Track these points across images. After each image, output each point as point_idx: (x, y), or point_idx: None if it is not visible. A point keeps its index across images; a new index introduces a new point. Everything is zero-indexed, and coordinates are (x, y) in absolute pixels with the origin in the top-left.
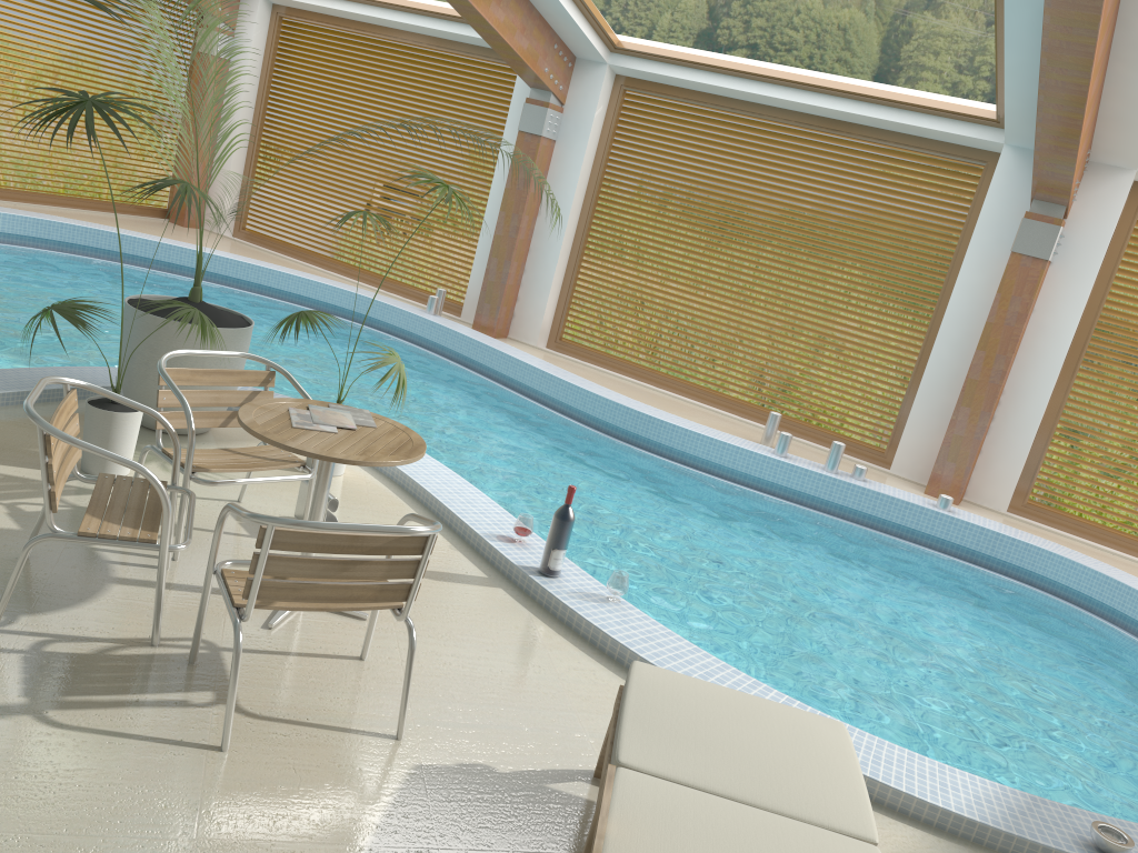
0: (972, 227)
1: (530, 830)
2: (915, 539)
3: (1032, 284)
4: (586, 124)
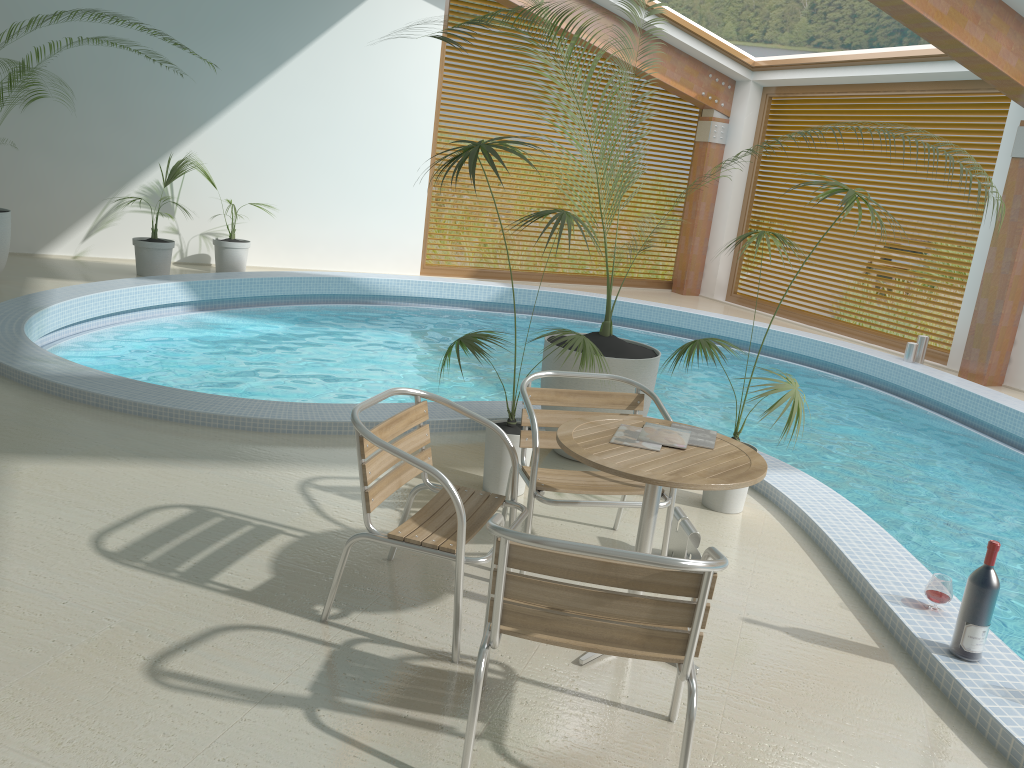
0: None
1: None
2: None
3: None
4: None
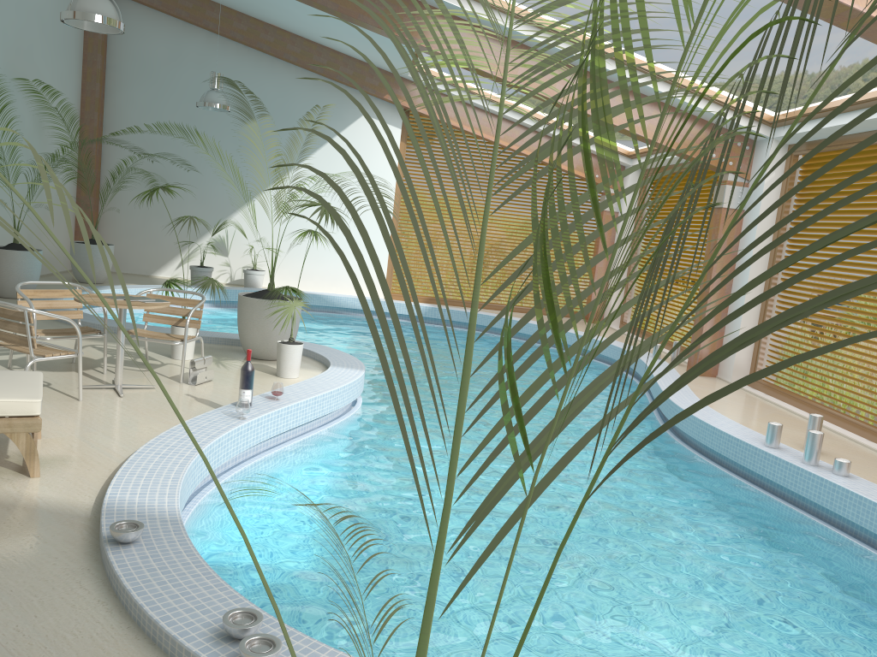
0: None
1: None
2: None
3: None
4: (759, 191)
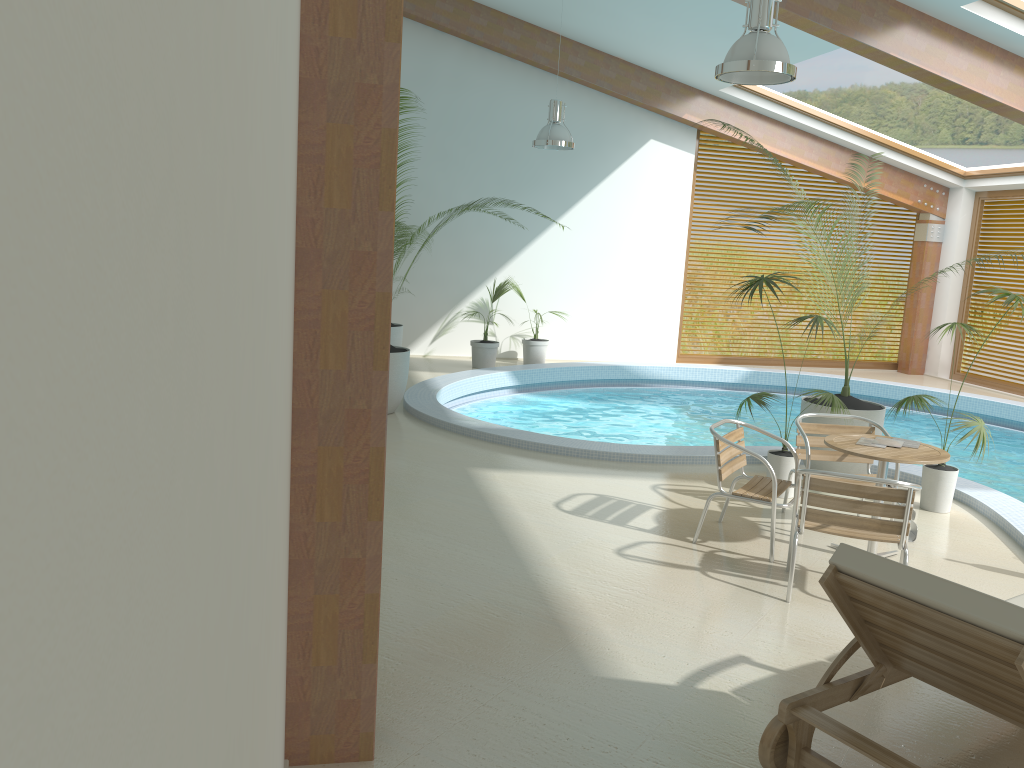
0: None
1: None
2: None
3: None
4: None
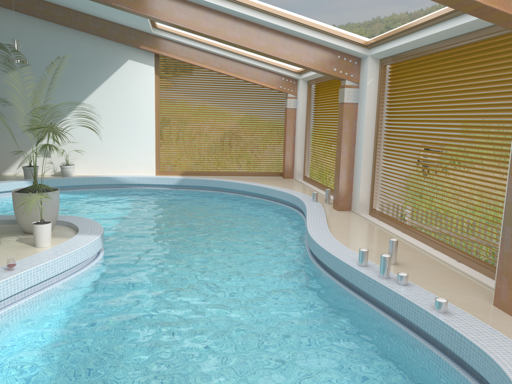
0: None
1: None
2: (426, 335)
3: None
4: (365, 90)
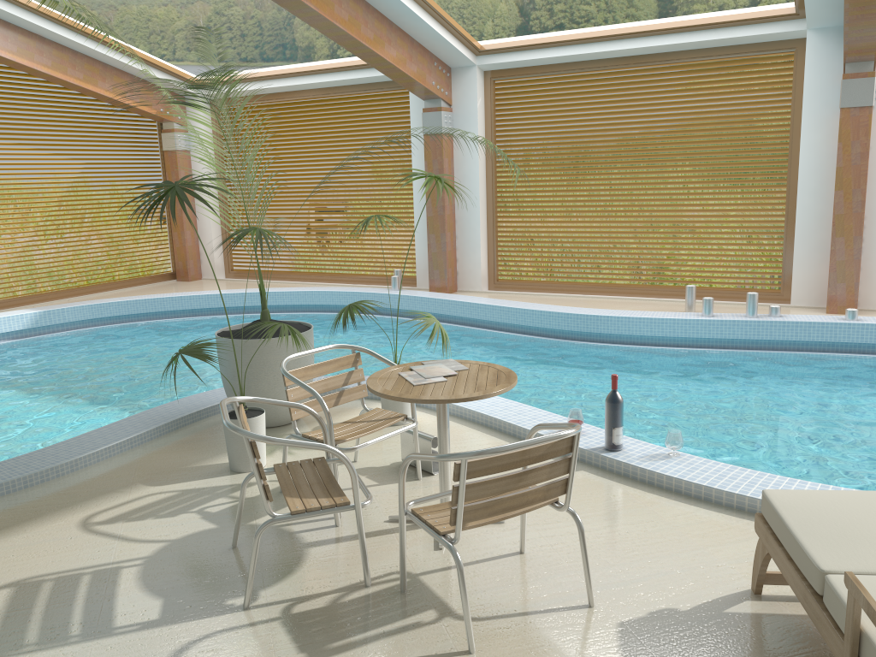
0: (799, 100)
1: (739, 650)
2: (836, 349)
3: (865, 128)
4: (472, 115)
